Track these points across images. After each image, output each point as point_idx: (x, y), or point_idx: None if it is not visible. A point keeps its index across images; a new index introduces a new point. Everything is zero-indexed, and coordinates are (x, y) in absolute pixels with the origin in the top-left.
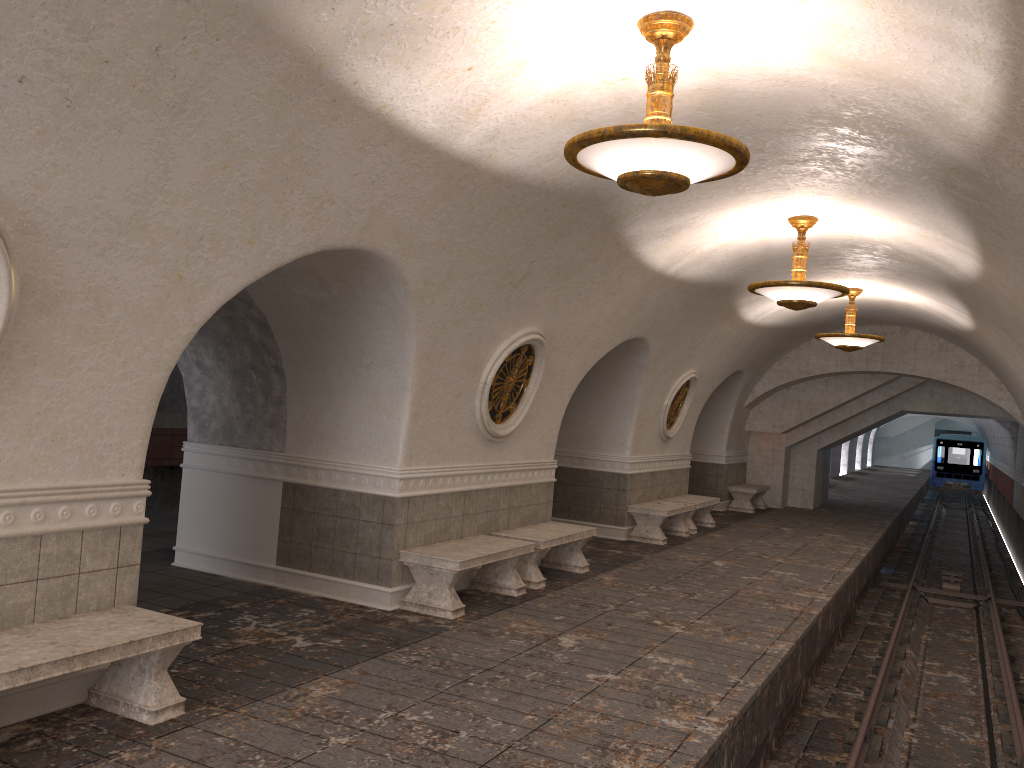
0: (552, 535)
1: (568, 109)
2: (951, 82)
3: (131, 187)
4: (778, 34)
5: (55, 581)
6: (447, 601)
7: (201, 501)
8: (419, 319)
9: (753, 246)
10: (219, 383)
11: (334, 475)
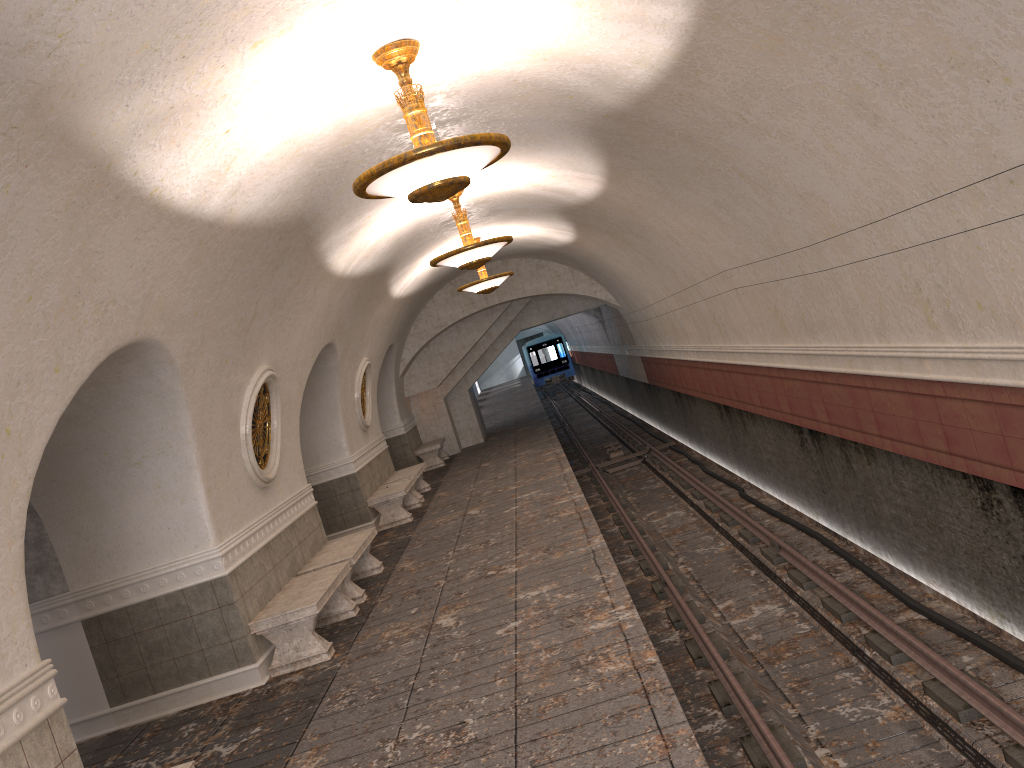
0: (351, 549)
1: (296, 146)
2: (630, 51)
3: None
4: (488, 40)
5: None
6: (317, 646)
7: None
8: (188, 393)
9: (408, 226)
10: None
11: (143, 586)
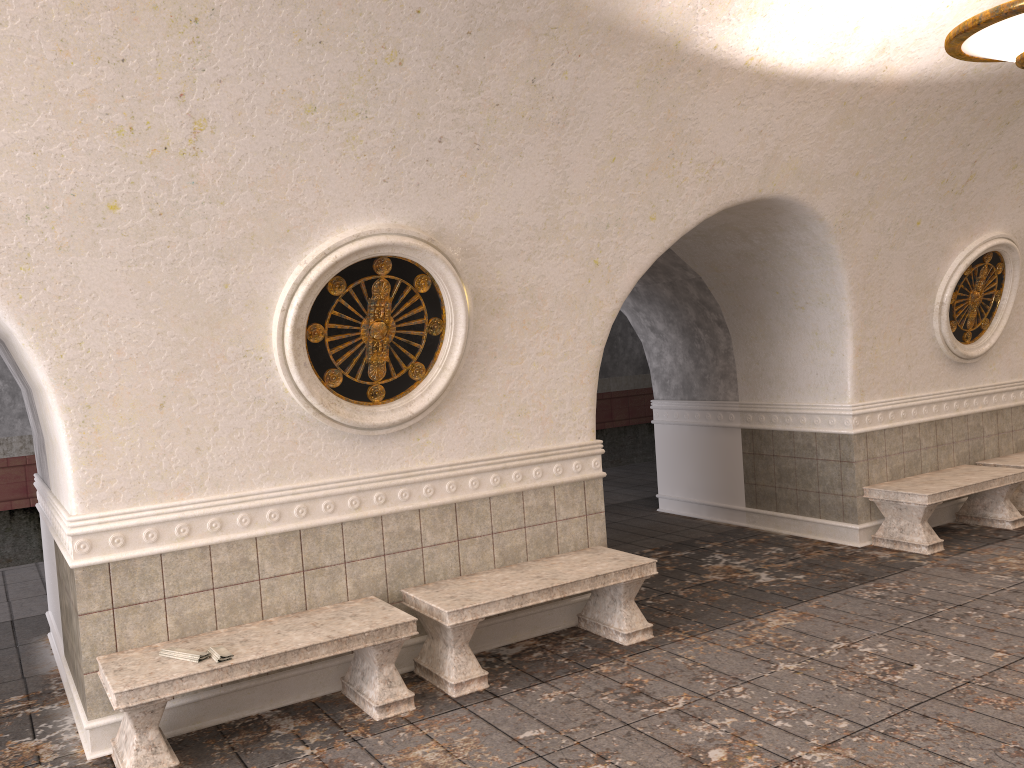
0: None
1: None
2: None
3: (539, 198)
4: None
5: (538, 528)
6: (920, 536)
7: (673, 452)
8: (845, 252)
9: None
10: (672, 344)
11: (787, 418)
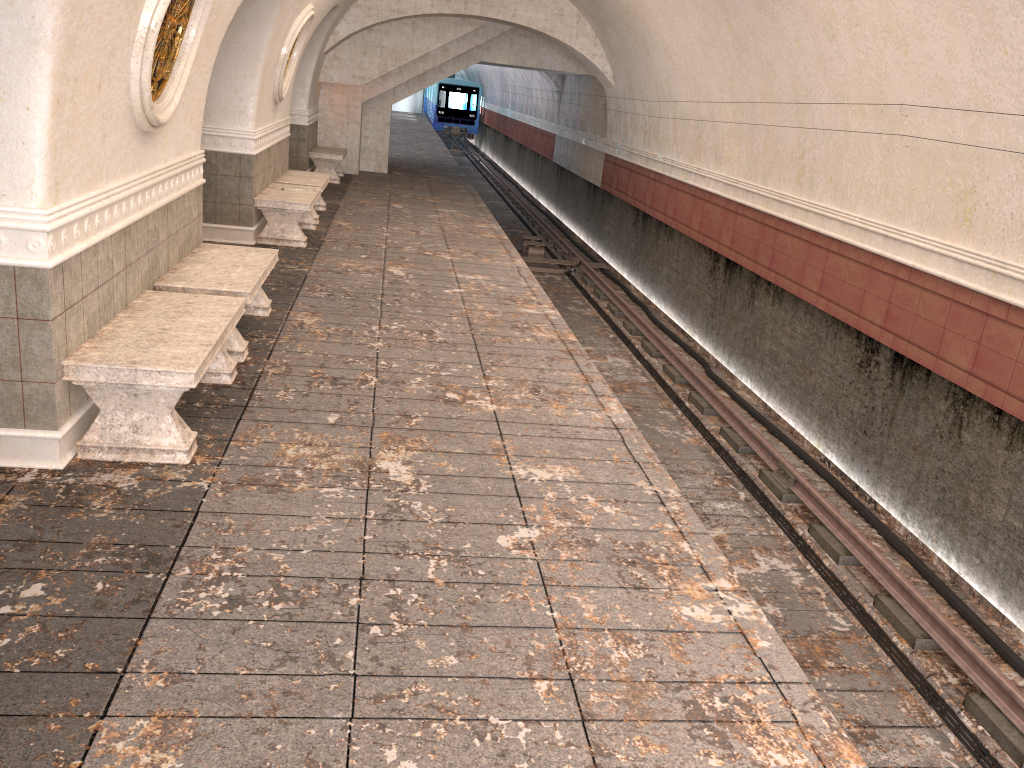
0: (246, 276)
1: None
2: None
3: None
4: None
5: None
6: (173, 436)
7: None
8: None
9: None
10: None
11: None
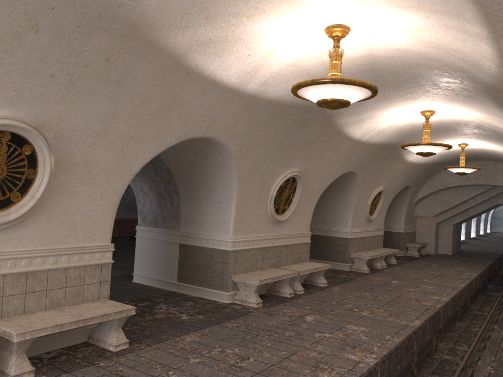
0: (307, 268)
1: (299, 69)
2: (474, 49)
3: (100, 117)
4: (391, 31)
5: (73, 288)
6: (253, 299)
7: (144, 252)
8: (237, 167)
9: (405, 125)
10: (151, 198)
11: (202, 240)
